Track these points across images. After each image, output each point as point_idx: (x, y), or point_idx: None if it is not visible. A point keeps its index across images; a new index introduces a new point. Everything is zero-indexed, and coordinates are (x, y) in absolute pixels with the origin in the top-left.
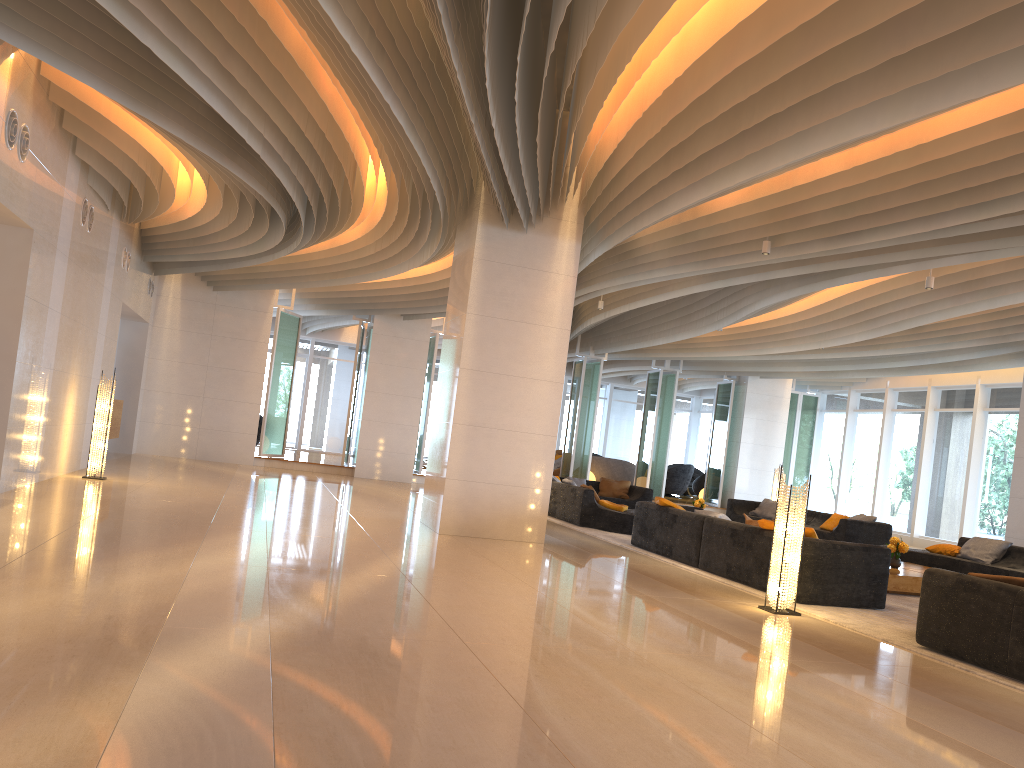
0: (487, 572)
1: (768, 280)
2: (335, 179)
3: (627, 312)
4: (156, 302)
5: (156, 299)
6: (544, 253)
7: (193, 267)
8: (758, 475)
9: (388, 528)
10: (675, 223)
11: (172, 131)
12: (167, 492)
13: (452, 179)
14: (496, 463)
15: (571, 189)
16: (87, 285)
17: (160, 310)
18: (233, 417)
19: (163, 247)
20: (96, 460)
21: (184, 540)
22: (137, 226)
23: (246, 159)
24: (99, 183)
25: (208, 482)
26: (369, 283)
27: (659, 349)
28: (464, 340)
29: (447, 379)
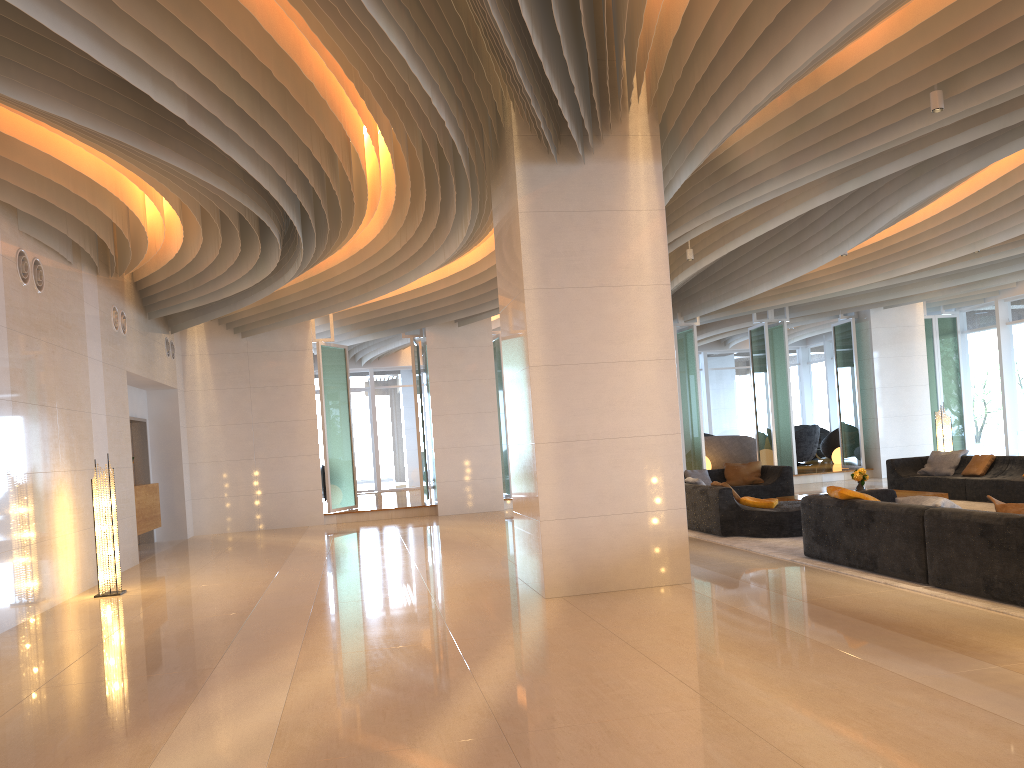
0: (633, 680)
1: (916, 166)
2: (315, 148)
3: (717, 261)
4: (182, 363)
5: (182, 360)
6: (614, 186)
7: (207, 315)
8: (904, 422)
9: (476, 603)
10: (786, 106)
11: (49, 109)
12: (193, 600)
13: (466, 103)
14: (605, 486)
15: (633, 90)
16: (55, 358)
17: (189, 371)
18: (292, 475)
19: (164, 298)
20: (107, 572)
21: (156, 717)
22: (128, 279)
23: (183, 140)
24: (40, 228)
25: (257, 567)
26: (410, 292)
27: (760, 299)
28: (528, 327)
29: (516, 385)
